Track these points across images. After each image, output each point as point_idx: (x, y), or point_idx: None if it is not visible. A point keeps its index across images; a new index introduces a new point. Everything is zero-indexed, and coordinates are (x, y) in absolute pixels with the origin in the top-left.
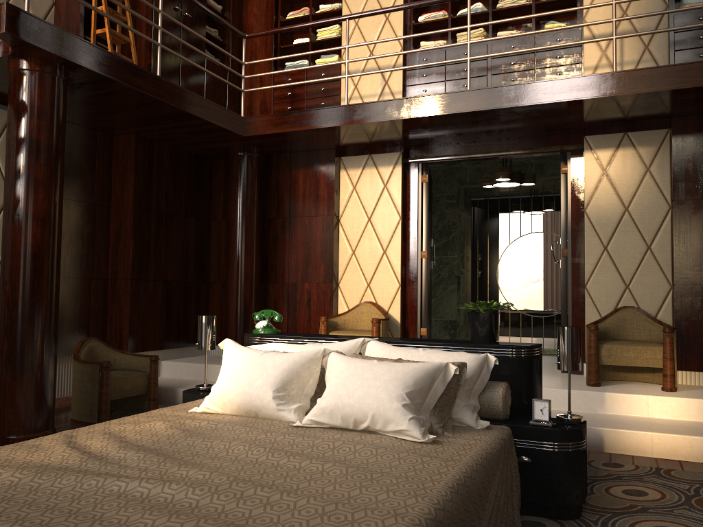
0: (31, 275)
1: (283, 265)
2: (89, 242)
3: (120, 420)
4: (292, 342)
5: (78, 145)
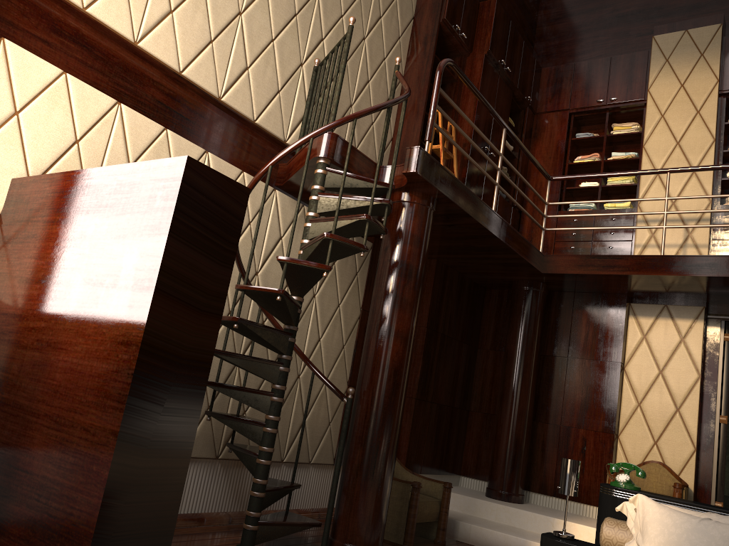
0: (389, 389)
1: (556, 406)
2: None
3: None
4: (667, 504)
5: None
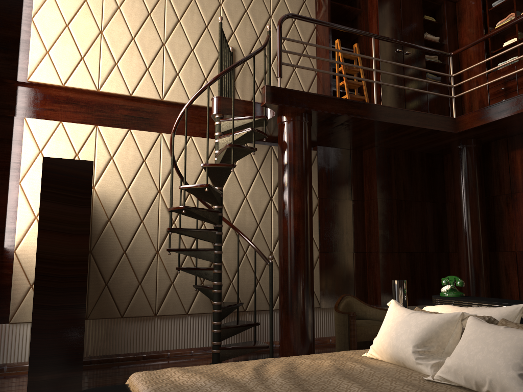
0: (292, 252)
1: (510, 236)
2: (349, 227)
3: (310, 355)
4: (468, 304)
5: (337, 161)
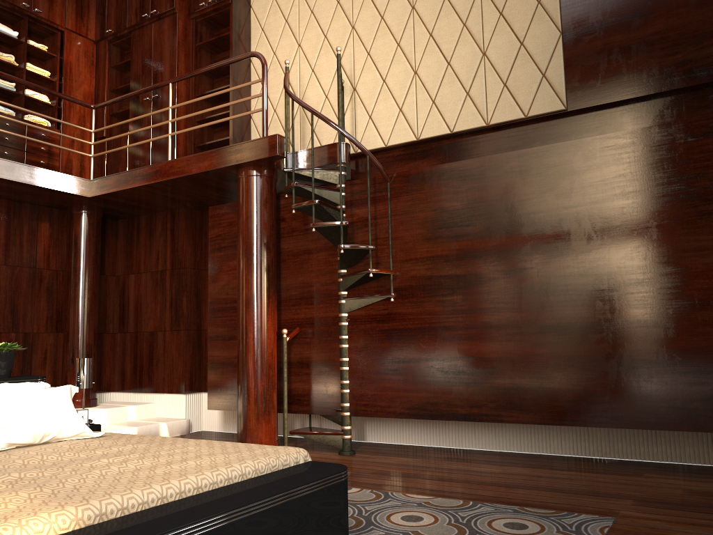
0: None
1: None
2: None
3: None
4: None
5: None
